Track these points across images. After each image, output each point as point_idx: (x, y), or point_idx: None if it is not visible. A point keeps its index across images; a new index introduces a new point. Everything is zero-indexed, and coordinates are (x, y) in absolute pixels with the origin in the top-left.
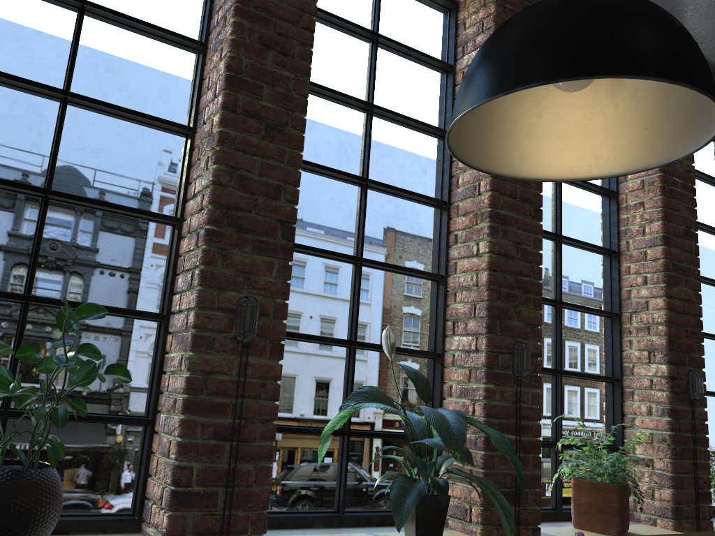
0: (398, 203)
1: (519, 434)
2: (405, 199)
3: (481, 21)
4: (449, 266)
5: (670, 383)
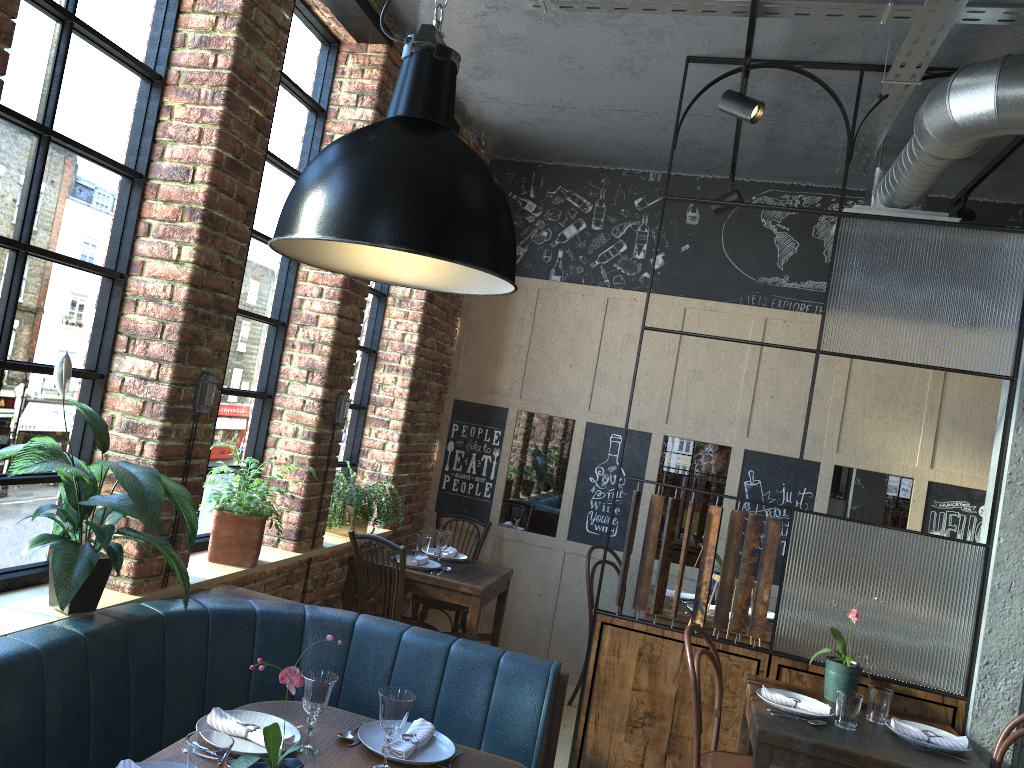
0: (83, 168)
1: (186, 476)
2: (93, 163)
3: None
4: (133, 264)
5: (322, 407)
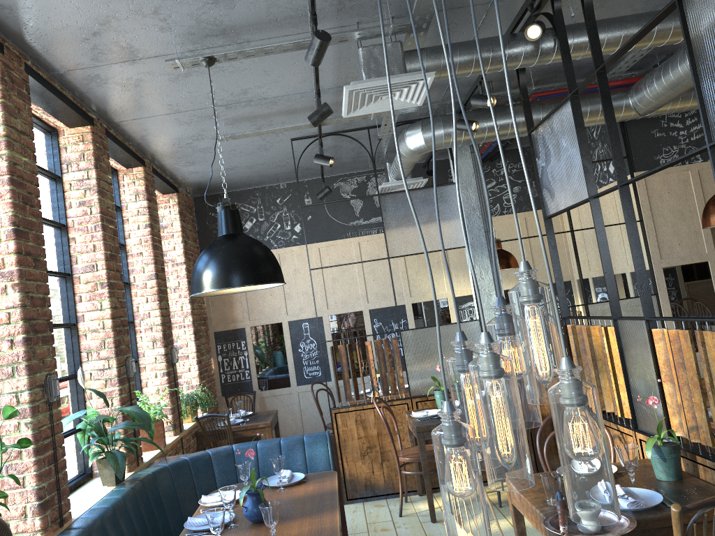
0: (49, 280)
1: None
2: (52, 276)
3: (81, 151)
4: (78, 317)
5: (166, 357)
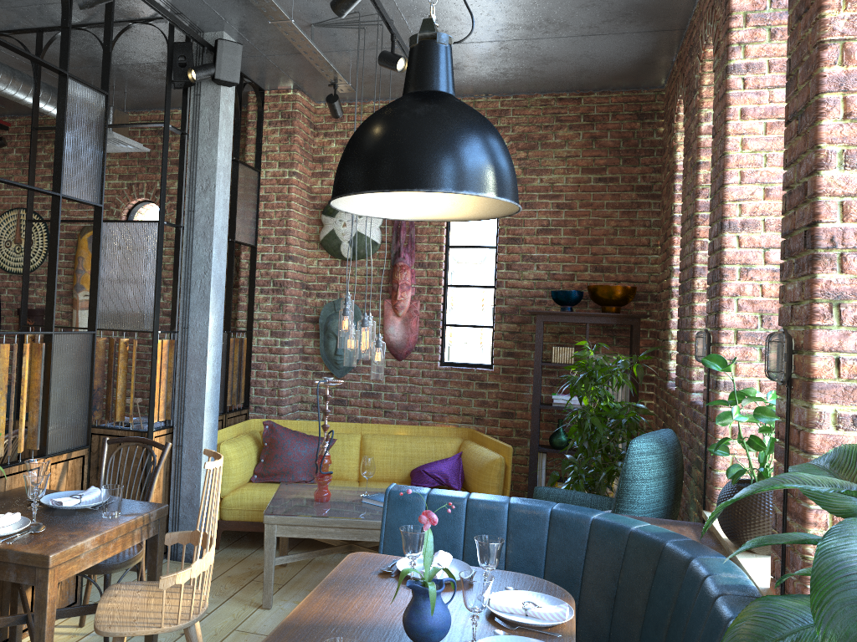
0: None
1: None
2: None
3: None
4: None
5: None
